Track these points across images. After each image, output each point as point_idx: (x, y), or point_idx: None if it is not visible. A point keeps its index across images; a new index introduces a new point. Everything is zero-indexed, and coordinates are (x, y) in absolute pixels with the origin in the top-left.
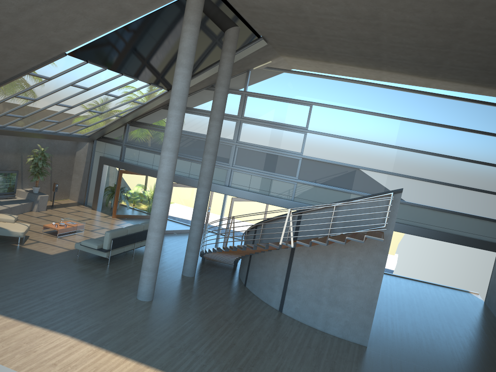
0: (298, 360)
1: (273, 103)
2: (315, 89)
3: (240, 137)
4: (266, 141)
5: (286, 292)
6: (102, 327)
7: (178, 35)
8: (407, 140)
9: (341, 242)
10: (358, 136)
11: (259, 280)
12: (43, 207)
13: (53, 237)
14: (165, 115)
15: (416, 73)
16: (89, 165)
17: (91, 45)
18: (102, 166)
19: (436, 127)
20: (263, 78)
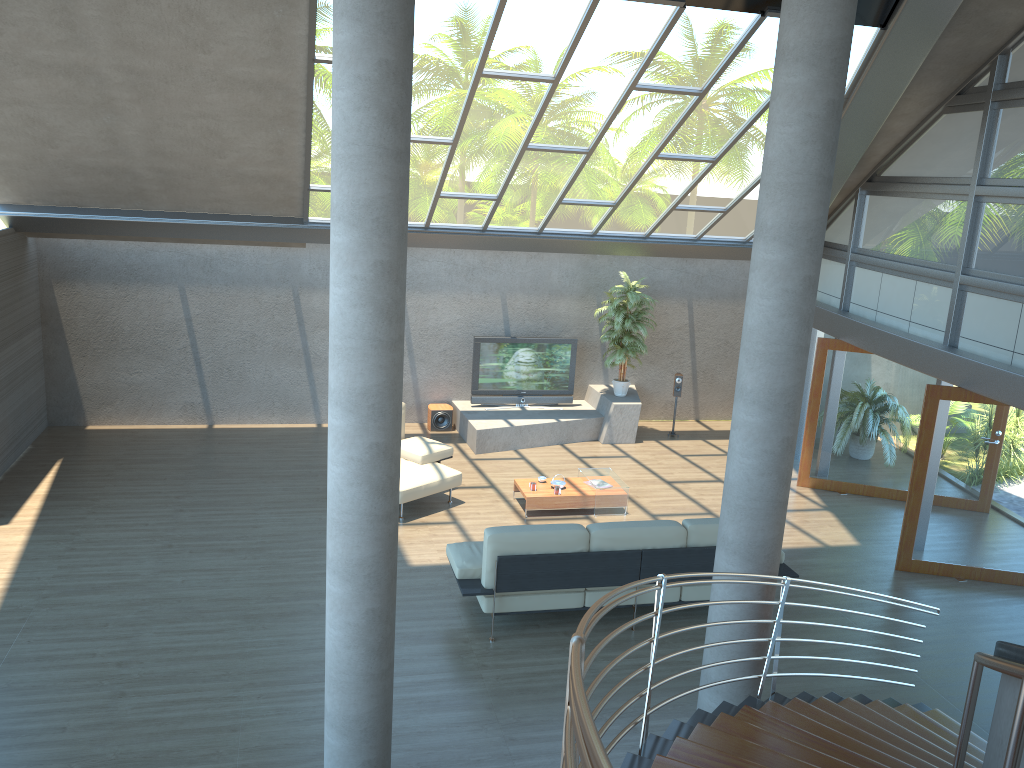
0: None
1: None
2: None
3: None
4: None
5: None
6: None
7: None
8: None
9: None
10: None
11: None
12: (626, 434)
13: (514, 515)
14: (953, 133)
15: None
16: None
17: None
18: None
19: None
20: None
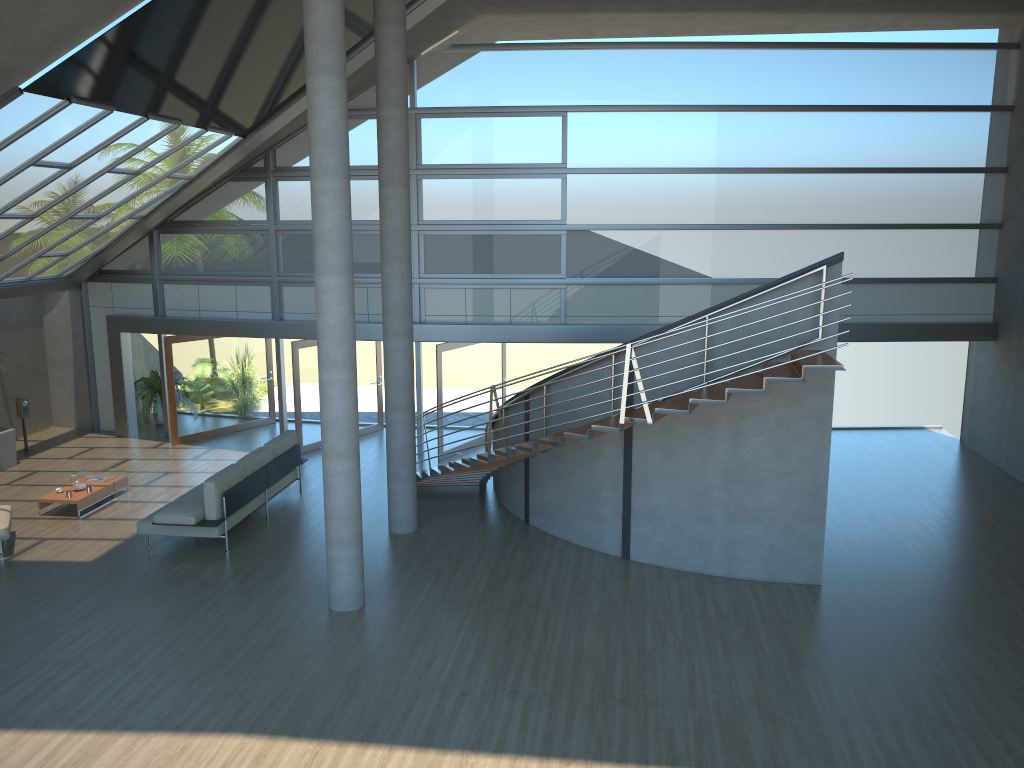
0: (717, 649)
1: (481, 123)
2: (565, 77)
3: (423, 211)
4: (483, 210)
5: (632, 516)
6: (298, 693)
7: (275, 1)
8: (772, 152)
9: (754, 391)
10: (674, 163)
11: (562, 505)
12: (11, 458)
13: (69, 520)
14: (241, 193)
15: (773, 6)
16: (83, 341)
17: (79, 59)
18: (119, 338)
19: (825, 113)
20: (447, 72)
